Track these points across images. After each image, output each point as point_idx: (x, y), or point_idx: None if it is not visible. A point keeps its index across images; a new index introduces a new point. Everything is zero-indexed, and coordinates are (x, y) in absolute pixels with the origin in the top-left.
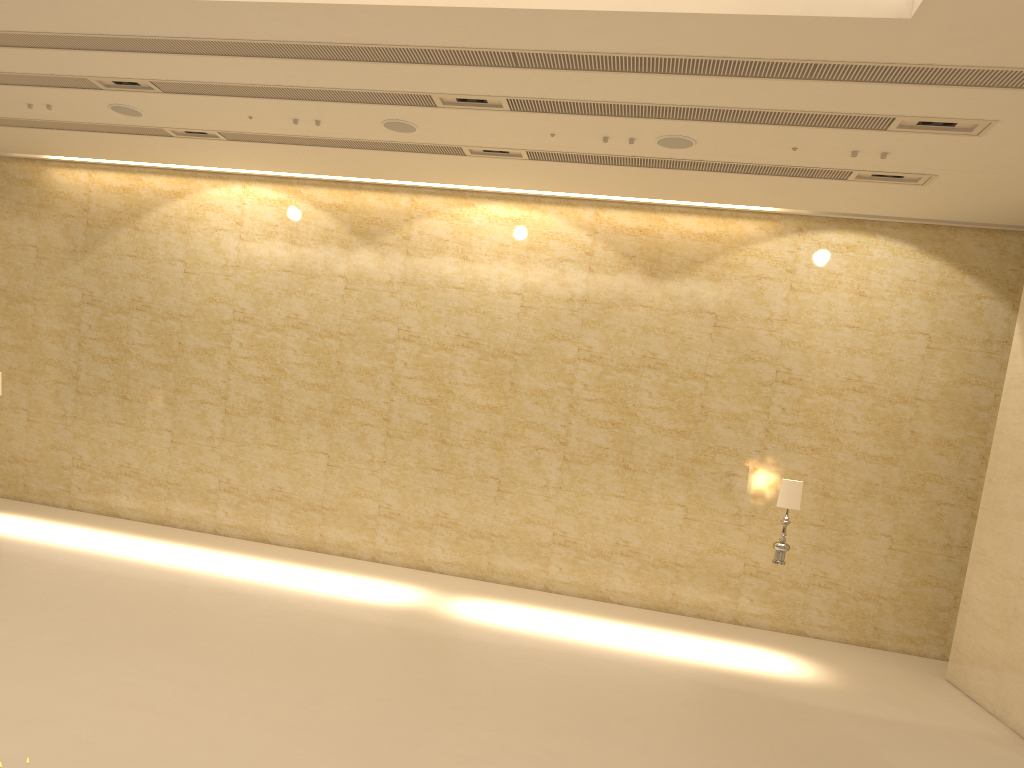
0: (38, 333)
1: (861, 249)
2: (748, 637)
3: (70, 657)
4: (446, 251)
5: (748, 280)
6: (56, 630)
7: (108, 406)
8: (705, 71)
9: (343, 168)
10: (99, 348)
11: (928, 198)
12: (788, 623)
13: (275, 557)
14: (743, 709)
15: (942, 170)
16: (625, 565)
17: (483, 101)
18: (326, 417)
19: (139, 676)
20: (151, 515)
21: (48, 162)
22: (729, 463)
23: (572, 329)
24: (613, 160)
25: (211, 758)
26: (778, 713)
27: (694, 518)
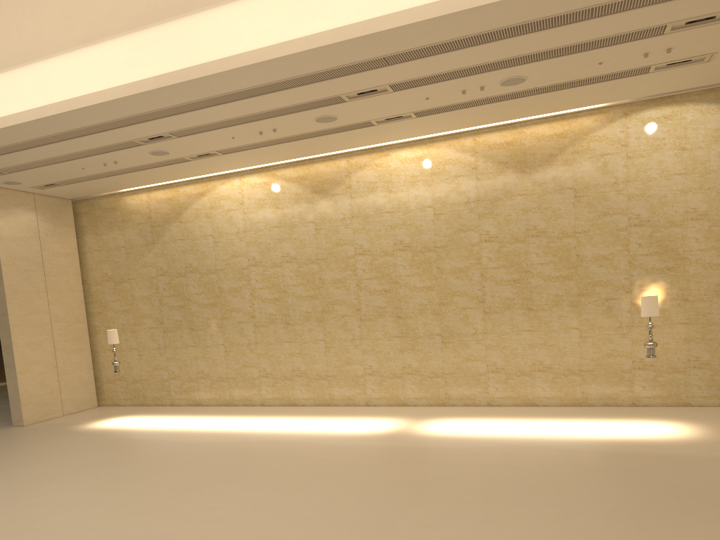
0: (135, 300)
1: (676, 116)
2: (644, 414)
3: (178, 496)
4: (376, 189)
5: (594, 159)
6: (169, 482)
7: (183, 336)
8: (516, 33)
9: (299, 152)
10: (172, 301)
11: (717, 69)
12: (675, 399)
13: (301, 414)
14: (634, 466)
15: (719, 48)
16: (543, 378)
17: (374, 90)
18: (319, 316)
19: (219, 502)
20: (221, 401)
21: (123, 193)
22: (606, 291)
23: (472, 222)
24: (474, 103)
25: None
26: (662, 465)
27: (587, 335)
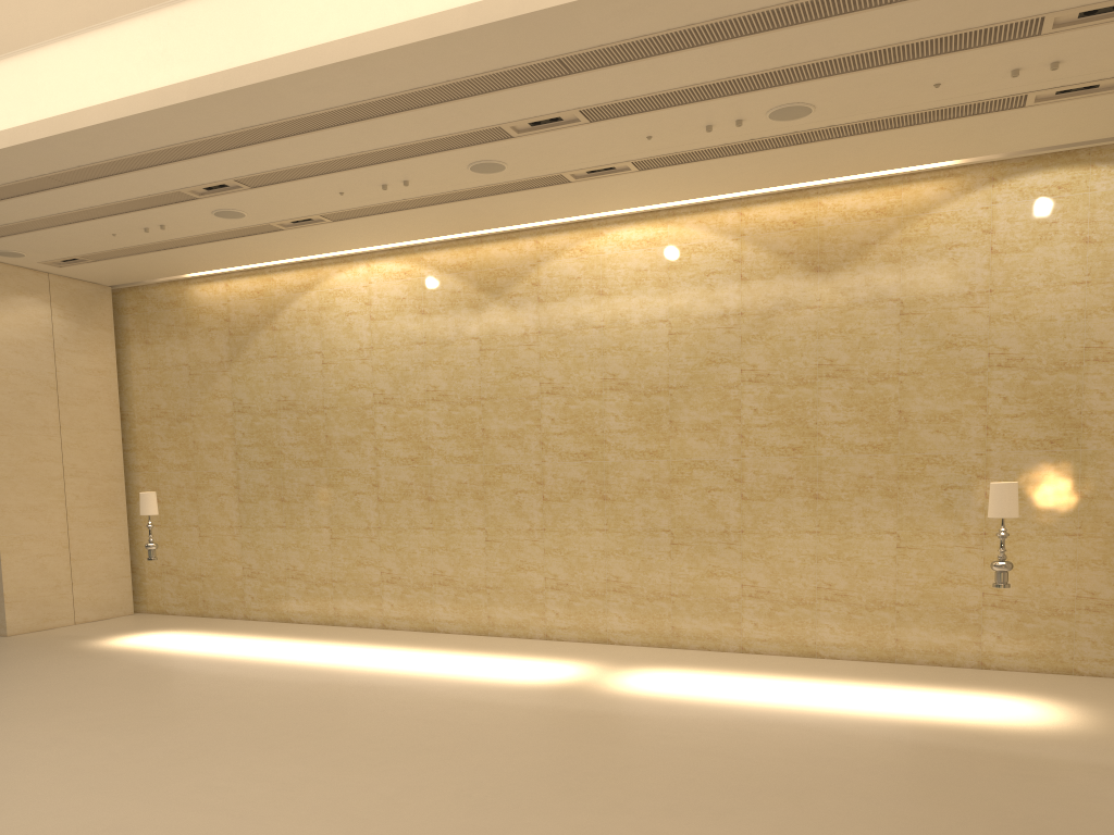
0: (199, 449)
1: (1078, 186)
2: (993, 683)
3: (174, 765)
4: (579, 289)
5: (935, 252)
6: (173, 740)
7: (269, 511)
8: (779, 23)
9: (456, 224)
10: (254, 454)
11: None
12: (1052, 661)
13: (437, 646)
14: (944, 770)
15: None
16: (832, 612)
17: (558, 119)
18: (478, 490)
19: (233, 780)
20: (321, 616)
21: (189, 280)
22: (944, 474)
23: (731, 349)
24: (732, 149)
25: None
26: (993, 772)
27: (910, 546)
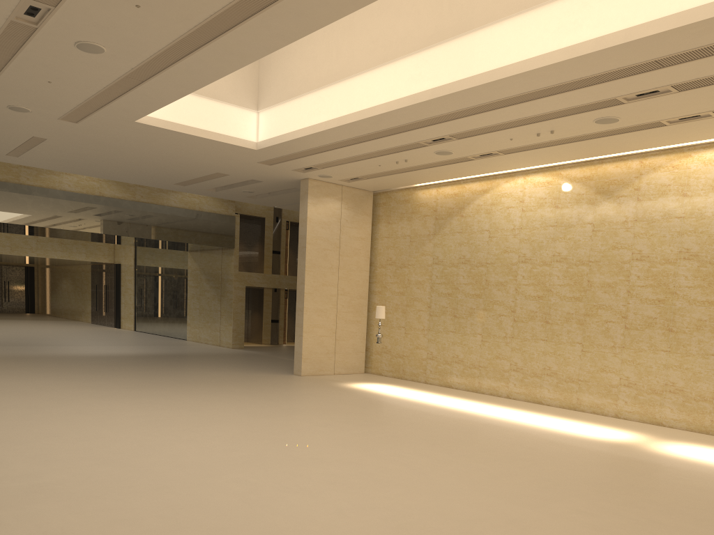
0: (410, 283)
1: None
2: None
3: (382, 443)
4: (668, 193)
5: None
6: (383, 433)
7: (446, 322)
8: None
9: (585, 153)
10: (441, 288)
11: None
12: None
13: (540, 411)
14: None
15: None
16: None
17: (656, 91)
18: (580, 318)
19: (411, 454)
20: (469, 386)
21: (416, 188)
22: None
23: None
24: None
25: (425, 487)
26: None
27: None
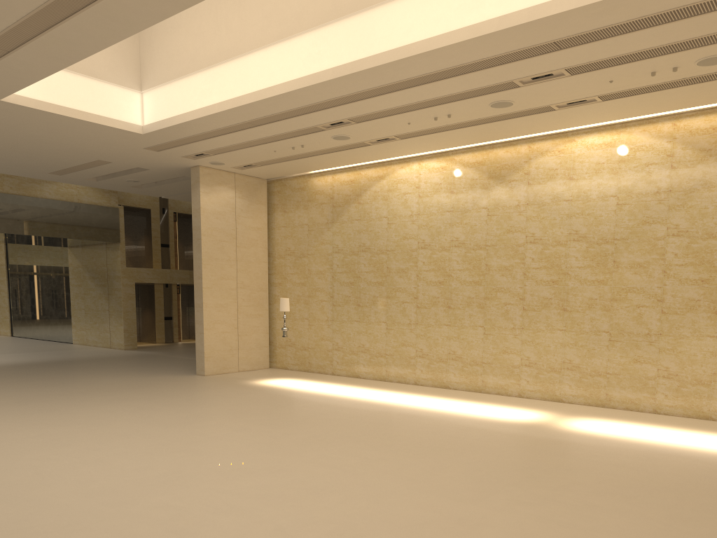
0: (311, 274)
1: None
2: None
3: (306, 445)
4: (556, 176)
5: None
6: (304, 433)
7: (350, 311)
8: (705, 10)
9: (477, 138)
10: (343, 277)
11: None
12: None
13: (449, 396)
14: None
15: None
16: None
17: (550, 74)
18: (480, 302)
19: (339, 454)
20: (377, 375)
21: (311, 175)
22: None
23: (660, 214)
24: (669, 85)
25: (362, 491)
26: None
27: None
